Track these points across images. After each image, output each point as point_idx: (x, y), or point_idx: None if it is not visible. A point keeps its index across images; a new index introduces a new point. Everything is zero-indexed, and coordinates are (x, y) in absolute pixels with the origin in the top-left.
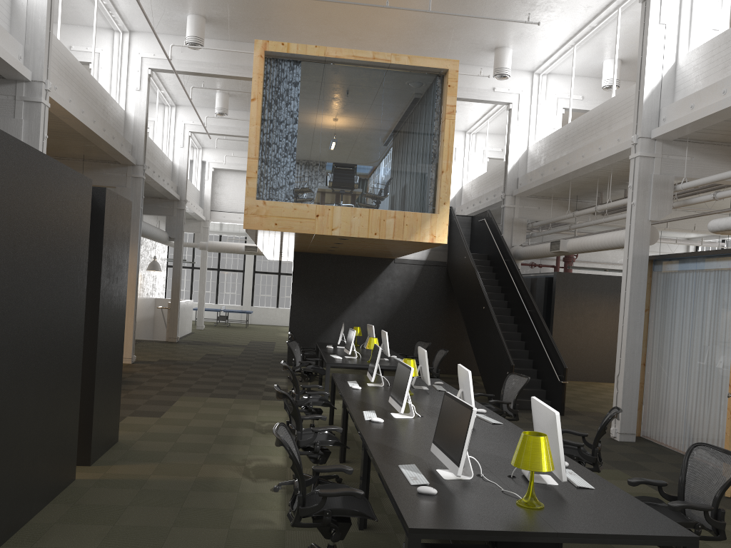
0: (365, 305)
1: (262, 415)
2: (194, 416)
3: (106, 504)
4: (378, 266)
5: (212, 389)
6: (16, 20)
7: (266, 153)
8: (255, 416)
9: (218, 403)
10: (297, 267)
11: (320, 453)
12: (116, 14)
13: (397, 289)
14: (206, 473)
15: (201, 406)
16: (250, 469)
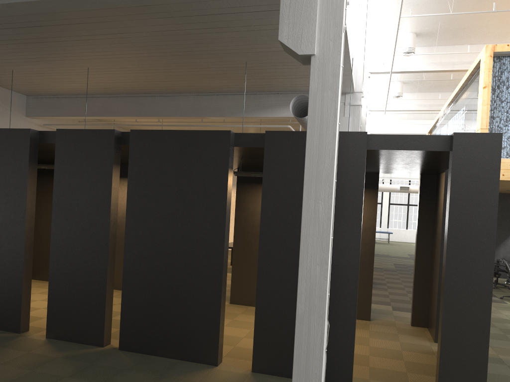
0: None
1: (506, 314)
2: None
3: (500, 374)
4: None
5: None
6: None
7: (492, 124)
8: (502, 314)
9: None
10: None
11: None
12: None
13: None
14: None
15: None
16: None
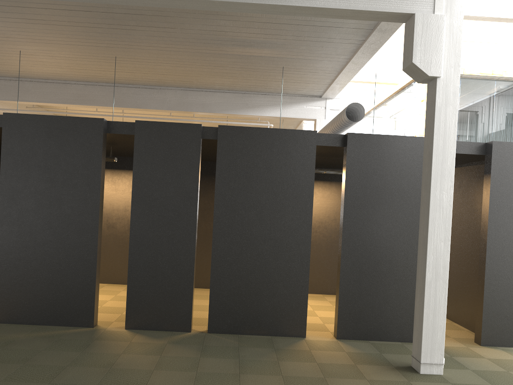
0: None
1: None
2: None
3: None
4: None
5: None
6: None
7: None
8: None
9: None
10: None
11: None
12: None
13: None
14: None
15: None
16: None
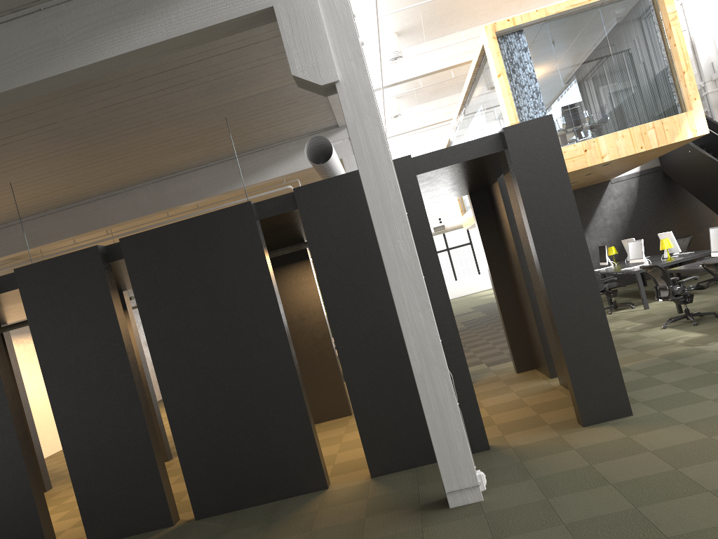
0: (597, 230)
1: (610, 326)
2: None
3: (631, 380)
4: (597, 192)
5: None
6: None
7: (521, 116)
8: None
9: None
10: None
11: None
12: None
13: (622, 206)
14: (658, 353)
15: None
16: (685, 343)
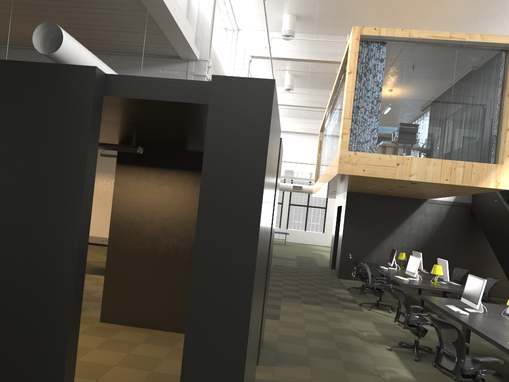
0: (402, 235)
1: (355, 324)
2: (303, 321)
3: None
4: (413, 205)
5: (299, 296)
6: (190, 15)
7: (356, 115)
8: (350, 324)
9: (312, 310)
10: (348, 204)
11: (479, 381)
12: (232, 17)
13: (429, 223)
14: None
15: (302, 311)
16: (388, 381)
